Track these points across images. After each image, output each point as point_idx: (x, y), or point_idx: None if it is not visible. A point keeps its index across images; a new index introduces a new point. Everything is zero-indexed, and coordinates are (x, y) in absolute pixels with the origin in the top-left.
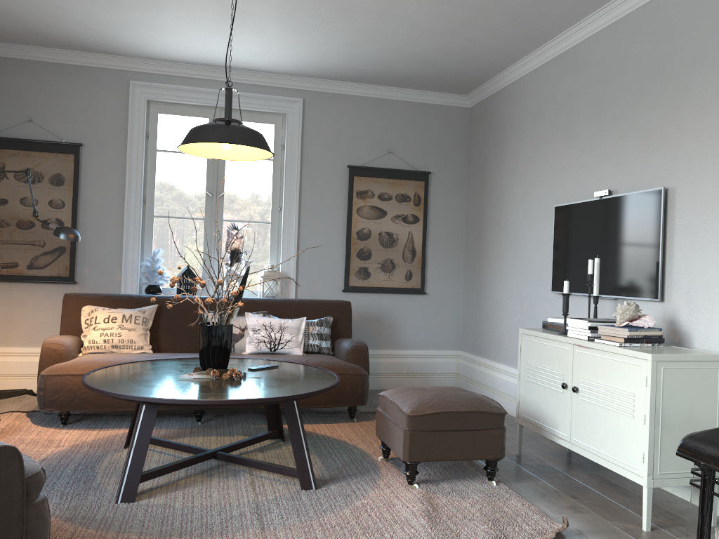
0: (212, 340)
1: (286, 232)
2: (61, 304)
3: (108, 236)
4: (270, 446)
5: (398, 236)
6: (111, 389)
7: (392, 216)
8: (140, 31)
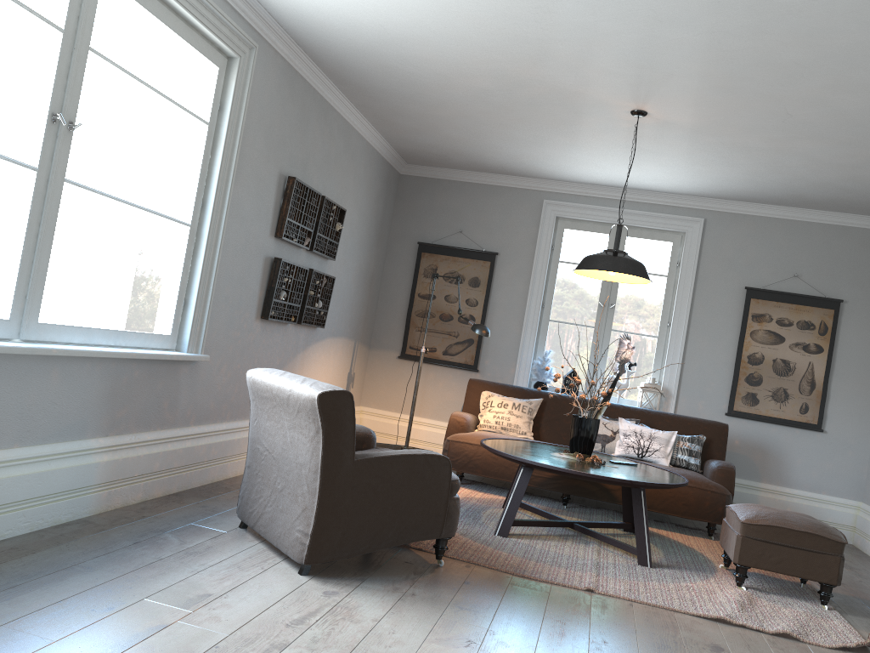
0: (581, 429)
1: (671, 348)
2: (464, 388)
3: (508, 334)
4: (622, 534)
5: (795, 365)
6: (500, 450)
7: (790, 343)
8: (556, 162)
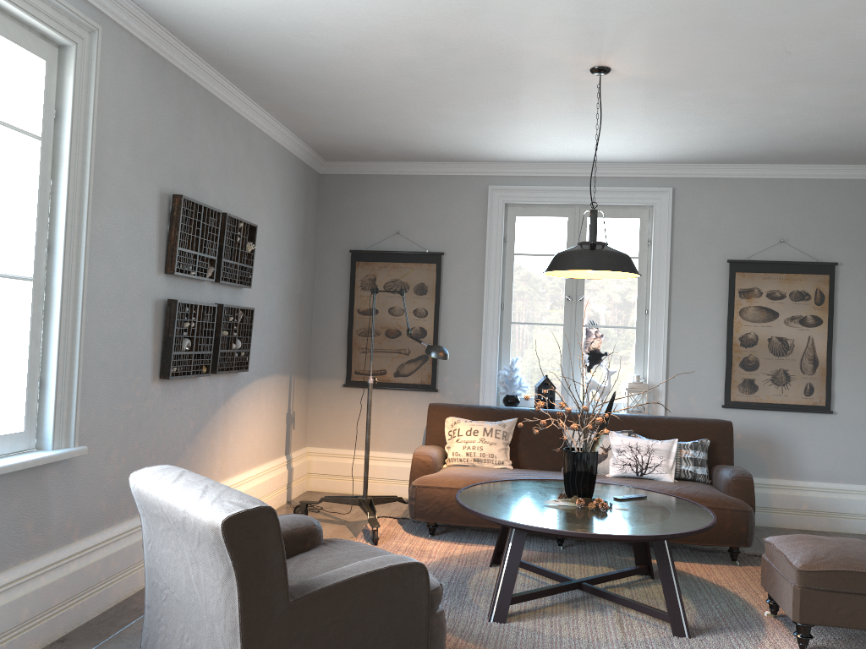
0: (577, 467)
1: (653, 338)
2: (423, 412)
3: (467, 344)
4: (638, 582)
5: (794, 342)
6: (483, 510)
7: (785, 318)
8: (500, 141)
